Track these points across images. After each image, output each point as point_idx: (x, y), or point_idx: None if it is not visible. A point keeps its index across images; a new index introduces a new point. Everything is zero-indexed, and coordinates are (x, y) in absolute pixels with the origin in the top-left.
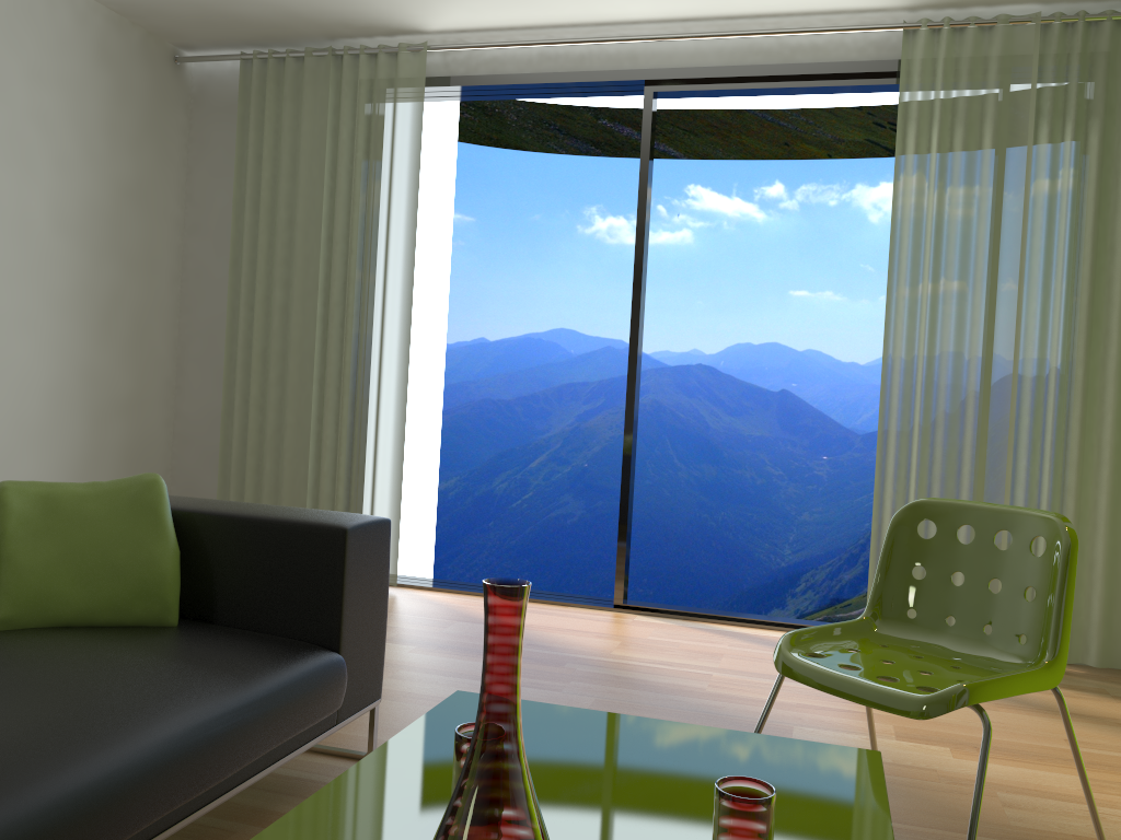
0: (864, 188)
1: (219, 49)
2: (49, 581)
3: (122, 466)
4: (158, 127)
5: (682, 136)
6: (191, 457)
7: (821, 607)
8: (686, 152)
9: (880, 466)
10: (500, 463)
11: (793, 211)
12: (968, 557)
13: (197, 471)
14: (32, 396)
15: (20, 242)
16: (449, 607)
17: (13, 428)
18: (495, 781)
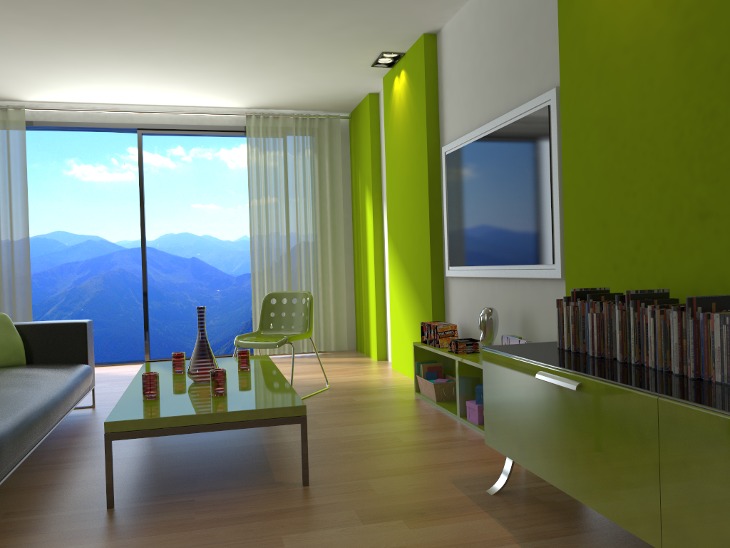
0: (225, 150)
1: None
2: None
3: None
4: None
5: None
6: None
7: None
8: None
9: (253, 287)
10: None
11: (189, 162)
12: (285, 307)
13: None
14: None
15: None
16: None
17: None
18: (204, 342)
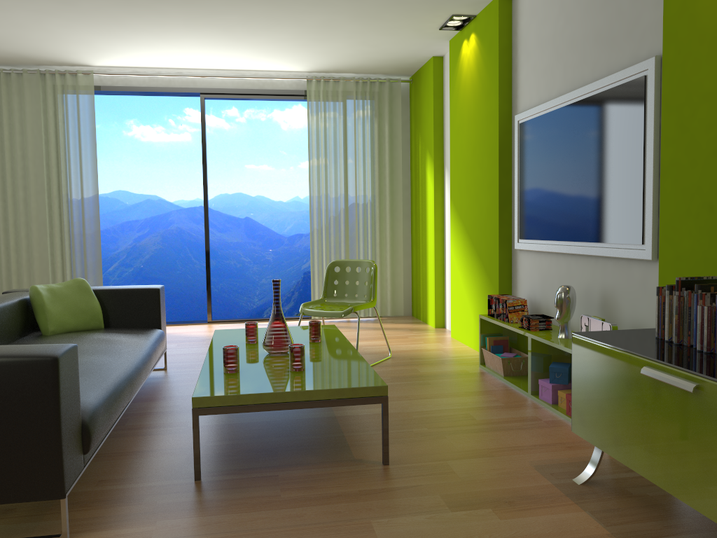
0: (278, 112)
1: None
2: (62, 317)
3: None
4: None
5: None
6: None
7: None
8: None
9: (312, 251)
10: None
11: (243, 123)
12: (349, 275)
13: None
14: None
15: None
16: None
17: None
18: (279, 315)
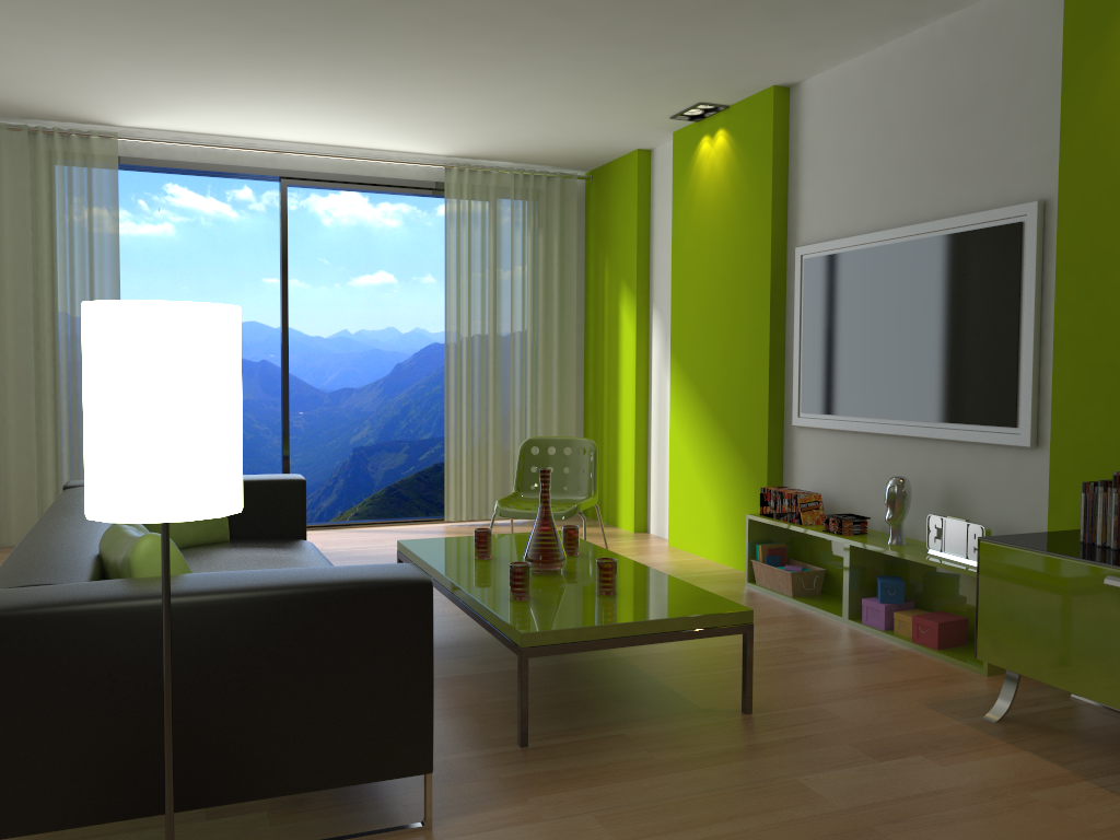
0: (317, 197)
1: None
2: (179, 524)
3: None
4: None
5: None
6: None
7: None
8: None
9: (446, 421)
10: None
11: (261, 212)
12: (553, 460)
13: None
14: None
15: None
16: None
17: None
18: (550, 519)
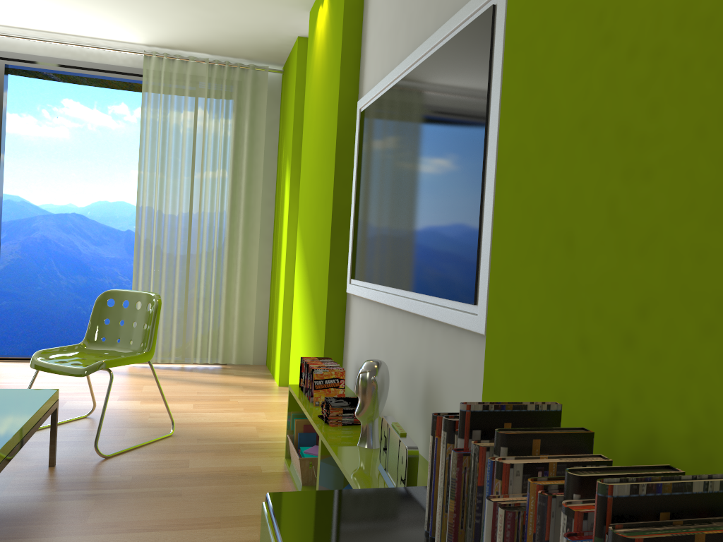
0: None
1: None
2: None
3: None
4: None
5: None
6: None
7: None
8: (63, 78)
9: (136, 275)
10: None
11: (133, 122)
12: (126, 313)
13: None
14: None
15: None
16: None
17: None
18: None
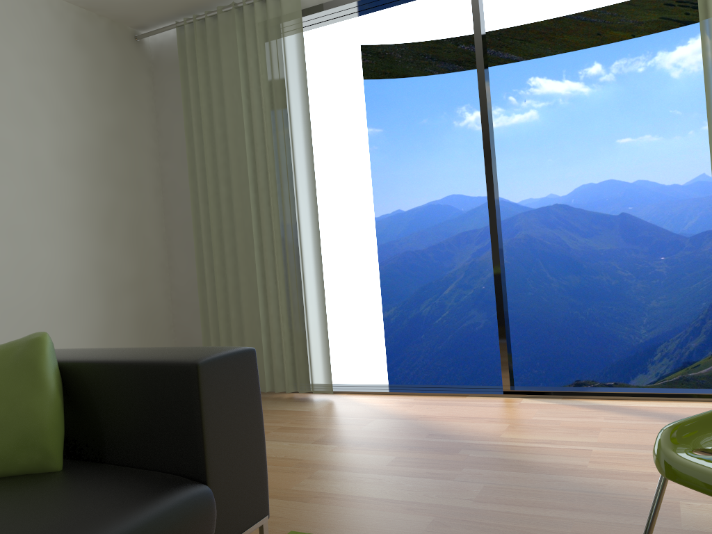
0: (664, 54)
1: (163, 24)
2: None
3: (135, 328)
4: (129, 86)
5: (519, 44)
6: (184, 316)
7: (676, 369)
8: (524, 55)
9: None
10: (423, 293)
11: (610, 82)
12: None
13: (190, 325)
14: (58, 286)
15: (33, 178)
16: (371, 407)
17: (46, 310)
18: None
